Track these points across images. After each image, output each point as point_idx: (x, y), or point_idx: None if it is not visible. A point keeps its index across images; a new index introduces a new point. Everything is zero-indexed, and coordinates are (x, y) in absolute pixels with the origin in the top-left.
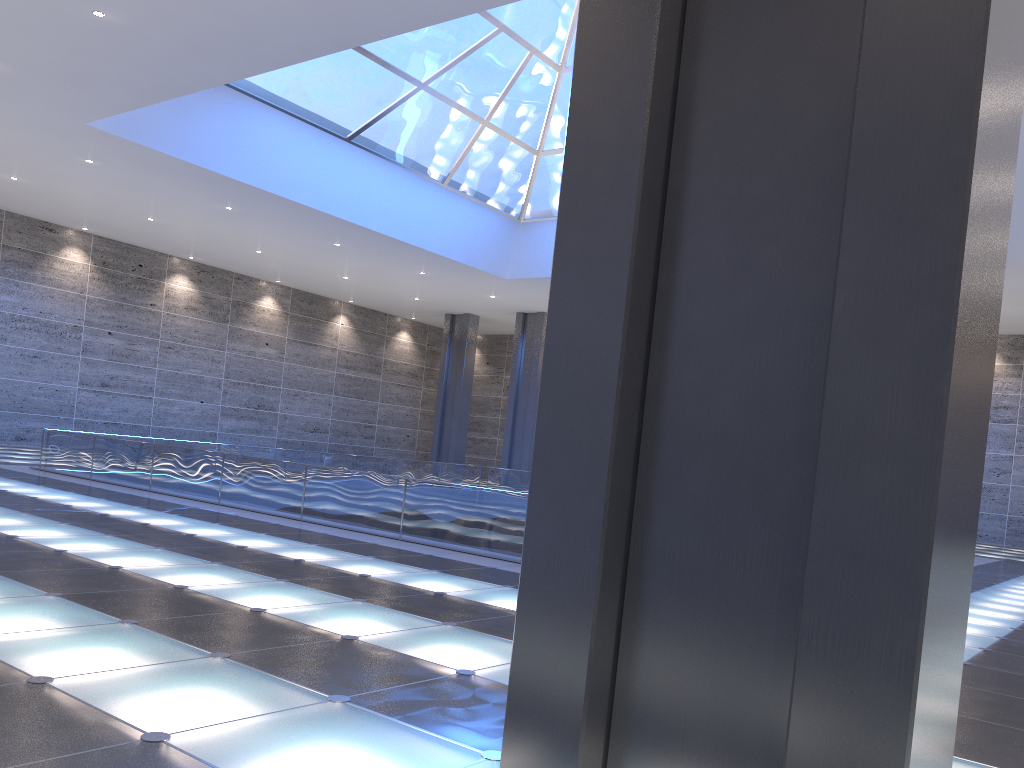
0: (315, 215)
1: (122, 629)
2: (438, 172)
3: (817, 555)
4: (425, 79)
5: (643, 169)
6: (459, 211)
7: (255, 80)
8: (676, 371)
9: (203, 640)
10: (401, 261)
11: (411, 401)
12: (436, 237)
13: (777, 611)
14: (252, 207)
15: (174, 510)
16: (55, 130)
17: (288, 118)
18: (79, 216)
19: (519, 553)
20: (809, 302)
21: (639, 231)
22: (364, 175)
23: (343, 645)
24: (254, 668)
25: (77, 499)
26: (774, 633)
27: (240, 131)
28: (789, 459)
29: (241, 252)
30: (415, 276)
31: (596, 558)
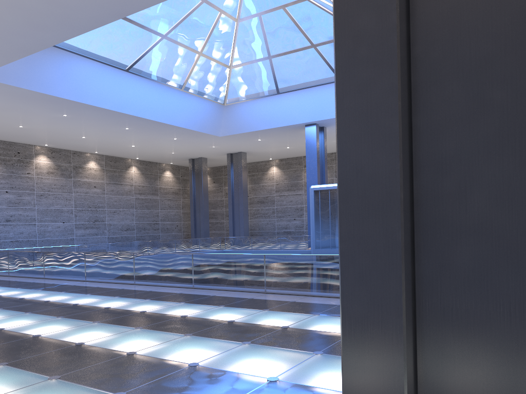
0: (113, 114)
1: (51, 384)
2: (178, 83)
3: None
4: (165, 32)
5: (399, 43)
6: (191, 103)
7: (71, 42)
8: (436, 182)
9: (105, 384)
10: (163, 133)
11: (176, 207)
12: (181, 118)
13: None
14: (78, 113)
15: (61, 289)
16: None
17: (92, 62)
18: None
19: (263, 287)
20: None
21: (401, 88)
22: (138, 89)
23: (192, 371)
24: None
25: (3, 290)
26: None
27: (66, 72)
28: None
29: (74, 139)
30: (171, 141)
31: (401, 320)
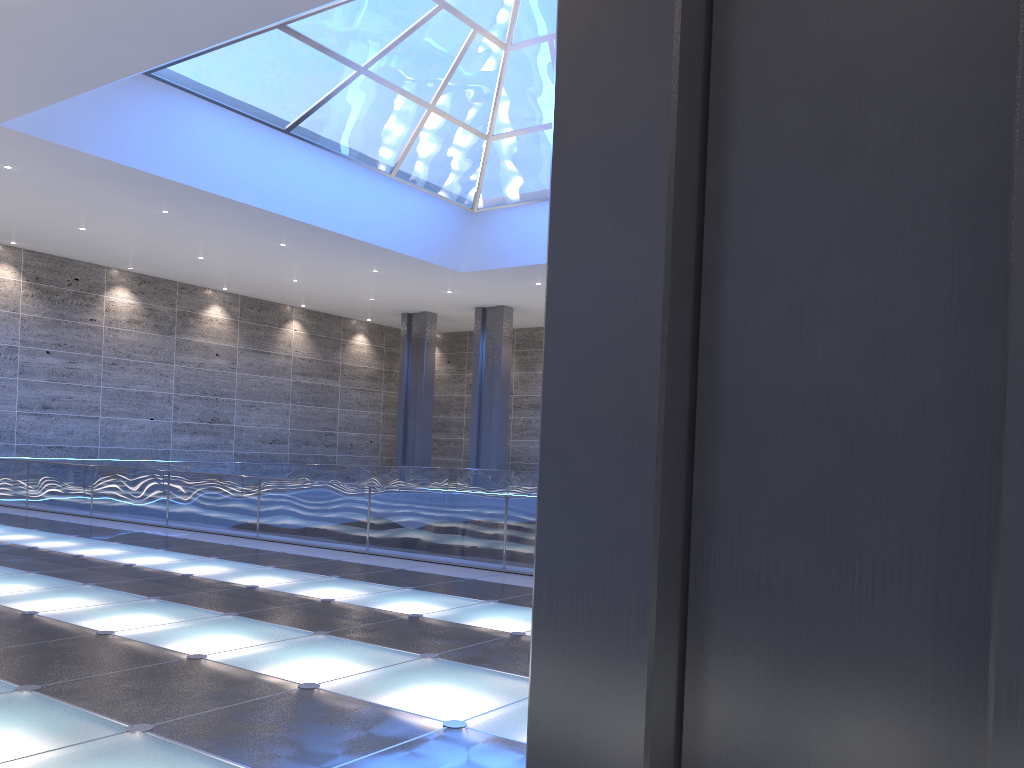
0: (257, 214)
1: (17, 700)
2: (385, 162)
3: (1016, 571)
4: (365, 63)
5: (680, 11)
6: (409, 203)
7: (182, 70)
8: (744, 308)
9: (121, 707)
10: (352, 259)
11: (372, 405)
12: (387, 232)
13: (933, 655)
14: (189, 209)
15: (115, 537)
16: None
17: (220, 110)
18: (5, 229)
19: (500, 560)
20: (952, 185)
21: (679, 104)
22: (306, 169)
23: (300, 698)
24: (183, 744)
25: (5, 532)
26: (930, 688)
27: (169, 126)
28: (936, 424)
29: (183, 259)
30: (368, 275)
31: (647, 589)
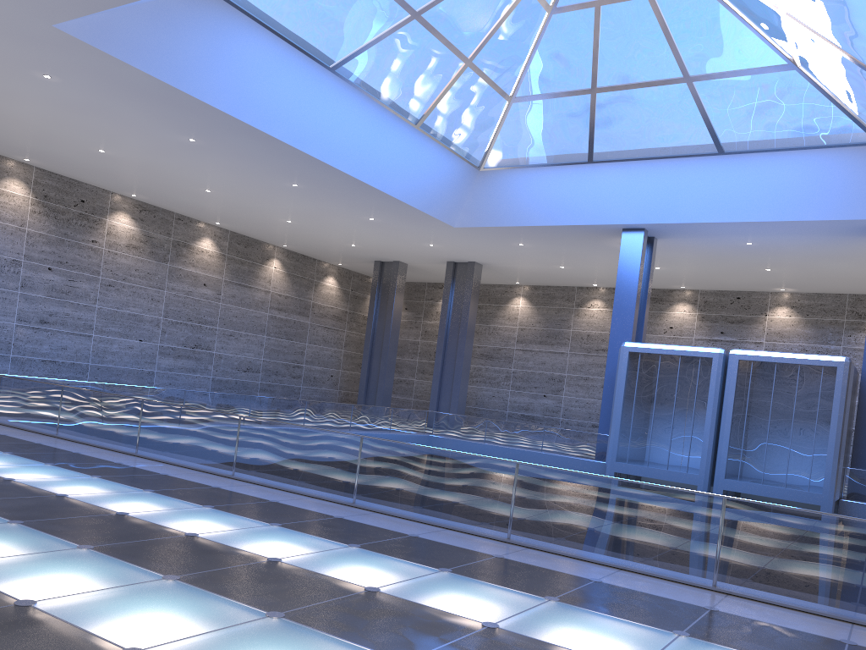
0: (284, 151)
1: None
2: (413, 112)
3: None
4: (420, 7)
5: None
6: (426, 155)
7: None
8: None
9: None
10: (355, 205)
11: (335, 343)
12: (399, 181)
13: None
14: (218, 140)
15: (197, 496)
16: (14, 33)
17: (275, 39)
18: (23, 145)
19: (709, 575)
20: None
21: None
22: (342, 110)
23: None
24: None
25: (65, 479)
26: None
27: (222, 50)
28: None
29: (189, 191)
30: (362, 222)
31: None
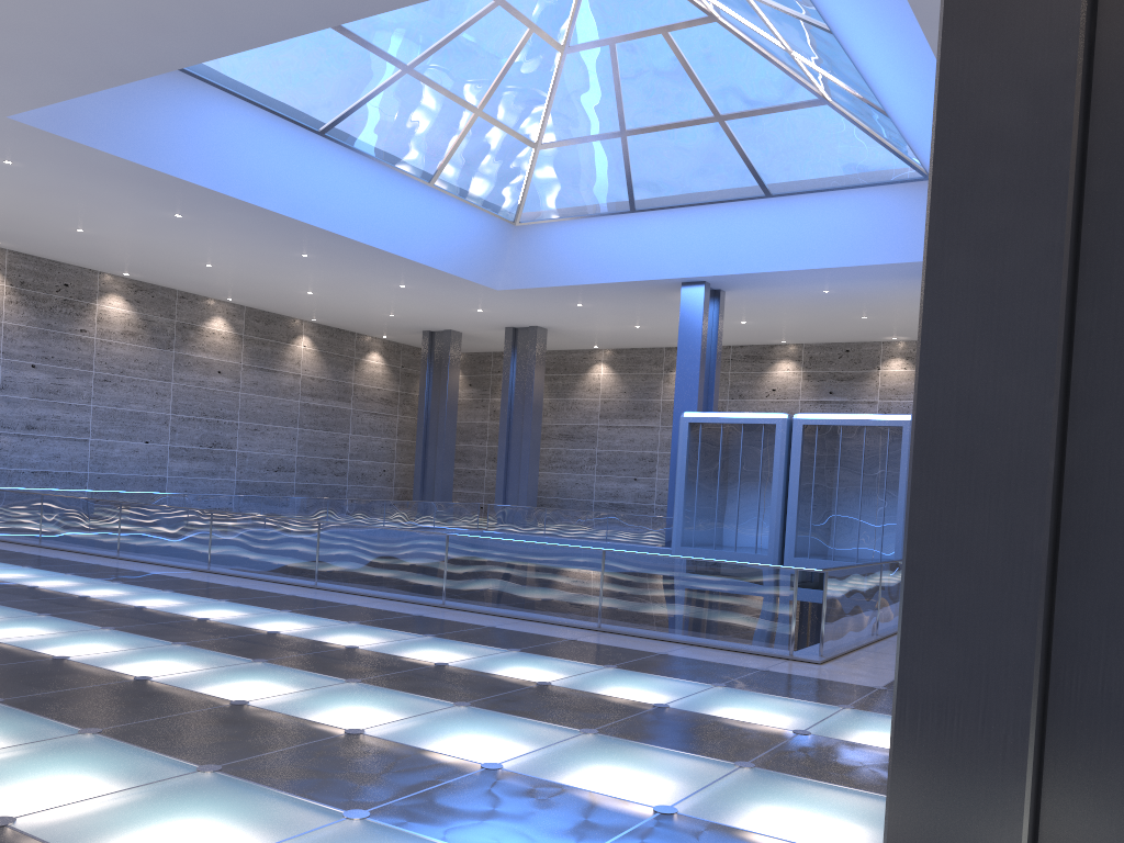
0: (282, 222)
1: (208, 782)
2: (424, 169)
3: None
4: (411, 61)
5: (1074, 164)
6: (447, 214)
7: (212, 63)
8: (1115, 444)
9: (320, 790)
10: (378, 273)
11: (386, 431)
12: (421, 244)
13: None
14: (206, 214)
15: (162, 584)
16: None
17: (251, 108)
18: None
19: (595, 618)
20: None
21: (1069, 251)
22: (340, 174)
23: (493, 780)
24: (412, 832)
25: (39, 576)
26: None
27: (195, 124)
28: None
29: (188, 266)
30: (393, 289)
31: (1026, 711)
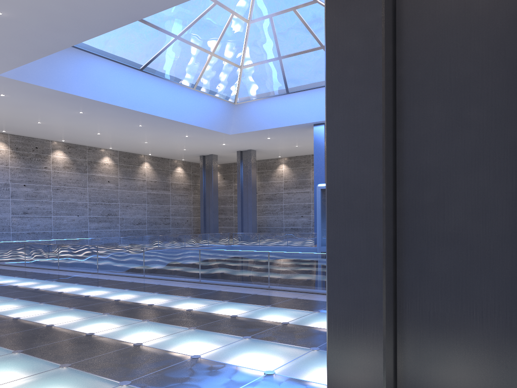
0: (127, 111)
1: (62, 372)
2: (190, 82)
3: None
4: (178, 33)
5: (384, 65)
6: (203, 102)
7: (88, 42)
8: (417, 194)
9: (112, 373)
10: (175, 131)
11: (187, 202)
12: (192, 116)
13: (510, 346)
14: (93, 111)
15: (74, 281)
16: None
17: (108, 61)
18: (0, 125)
19: (267, 283)
20: (510, 142)
21: (385, 106)
22: (151, 88)
23: (193, 363)
24: None
25: (20, 281)
26: (510, 360)
27: (83, 71)
28: (507, 246)
29: (89, 135)
30: (183, 138)
31: (381, 321)
